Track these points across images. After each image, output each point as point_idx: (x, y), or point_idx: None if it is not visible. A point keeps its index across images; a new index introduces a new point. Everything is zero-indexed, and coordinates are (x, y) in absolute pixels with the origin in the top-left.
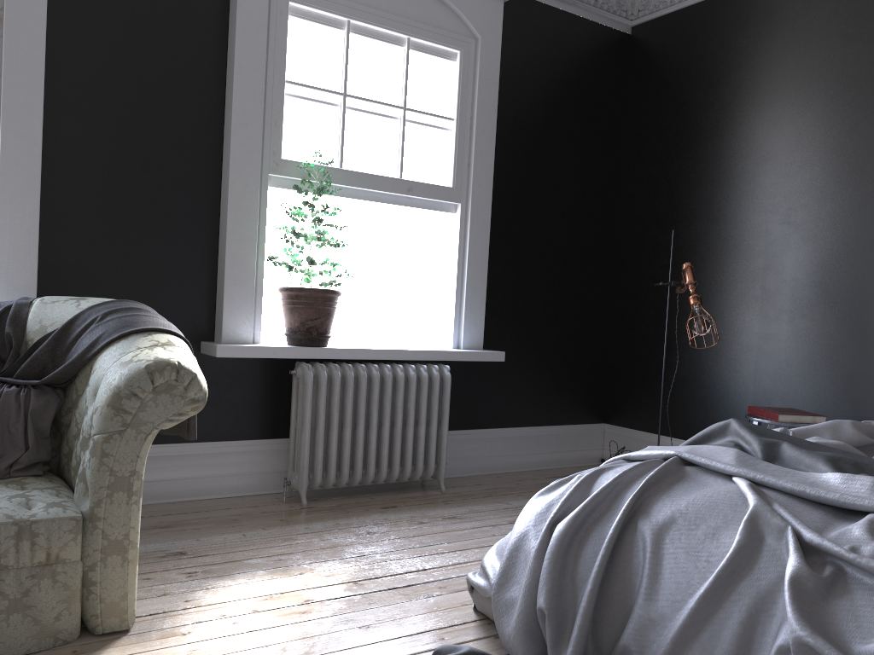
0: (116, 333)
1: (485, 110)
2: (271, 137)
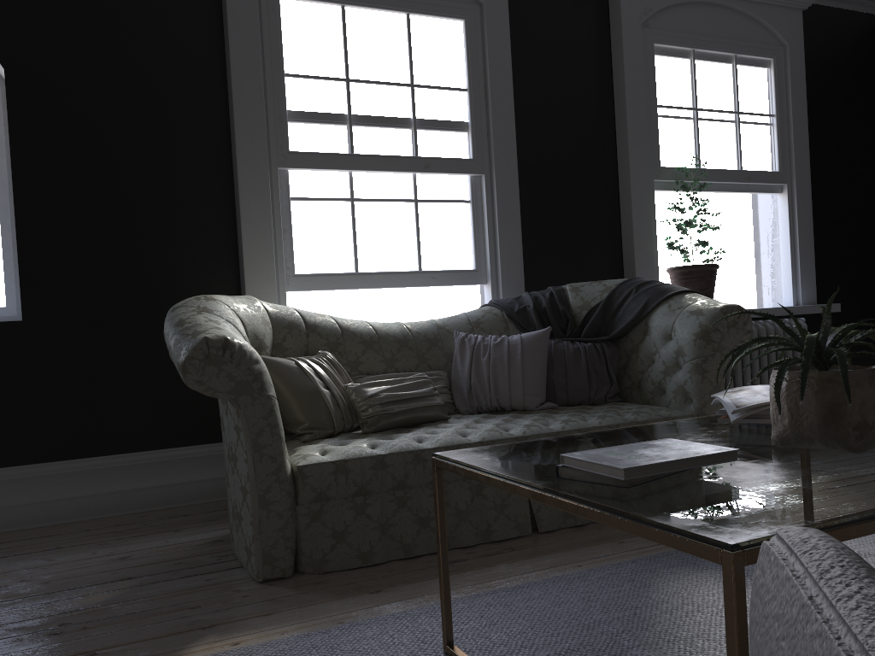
0: (660, 296)
1: (797, 103)
2: (653, 151)
